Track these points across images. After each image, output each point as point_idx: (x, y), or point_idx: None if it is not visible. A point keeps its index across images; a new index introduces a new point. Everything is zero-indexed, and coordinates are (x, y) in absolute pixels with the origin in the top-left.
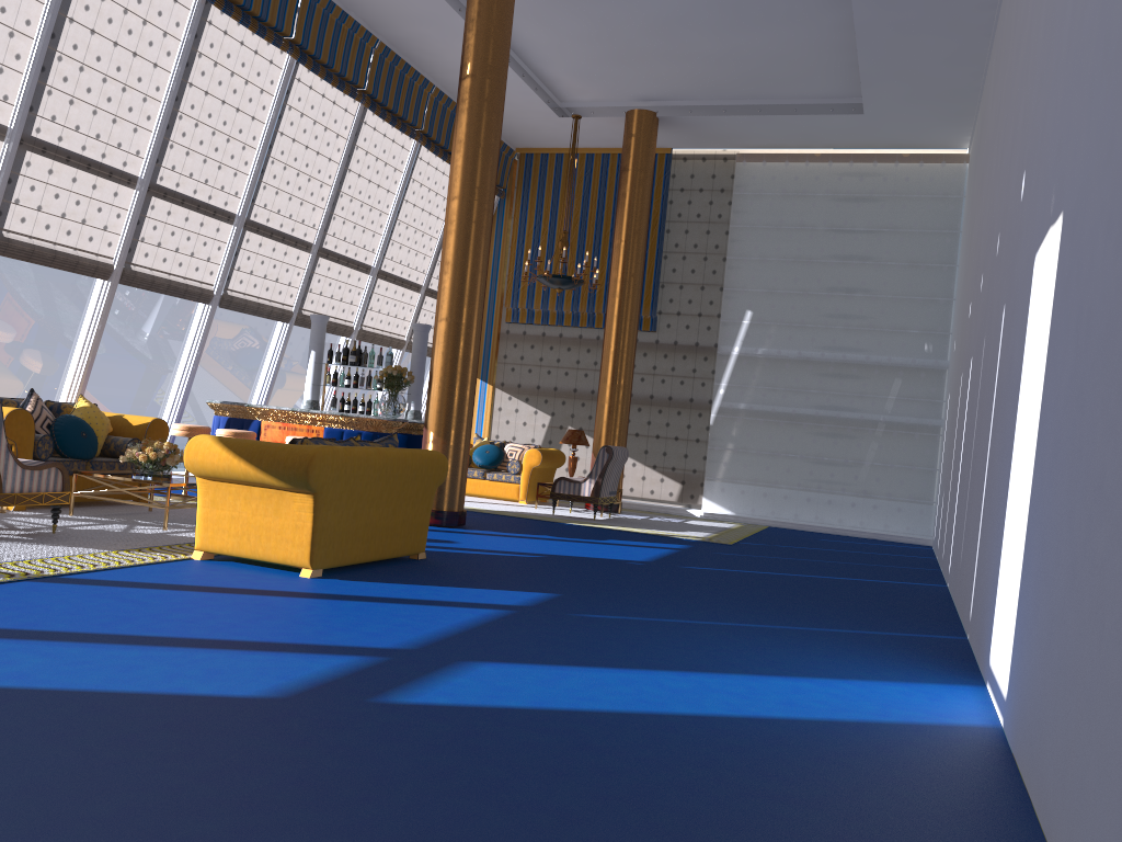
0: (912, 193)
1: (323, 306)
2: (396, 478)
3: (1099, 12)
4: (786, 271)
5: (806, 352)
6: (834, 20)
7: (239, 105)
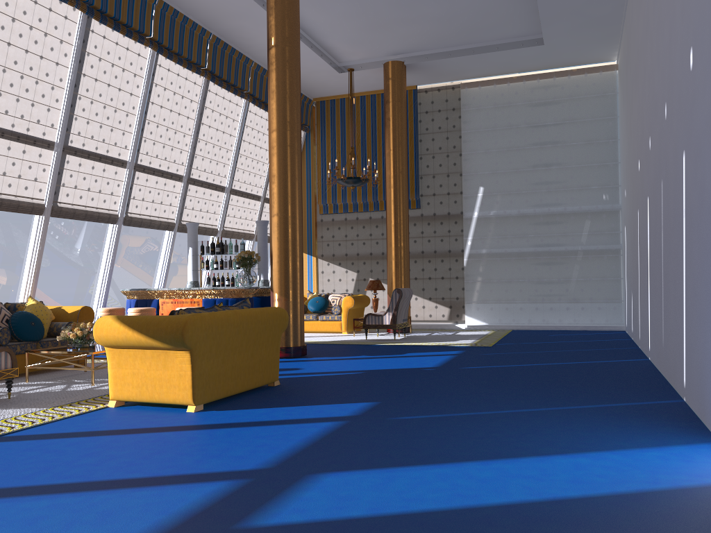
0: (582, 95)
1: (195, 217)
2: (251, 330)
3: None
4: (503, 157)
5: (523, 210)
6: None
7: (120, 86)
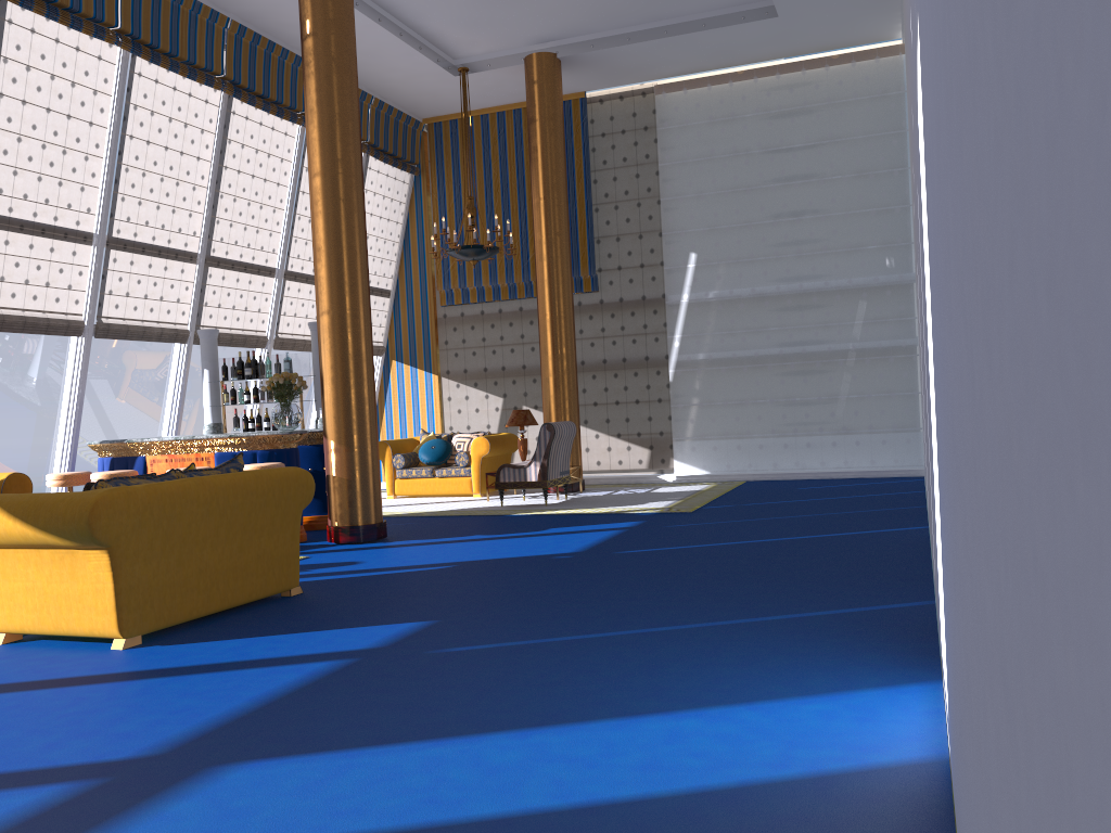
0: (848, 97)
1: (226, 319)
2: (235, 509)
3: None
4: (725, 204)
5: (760, 288)
6: None
7: (69, 111)
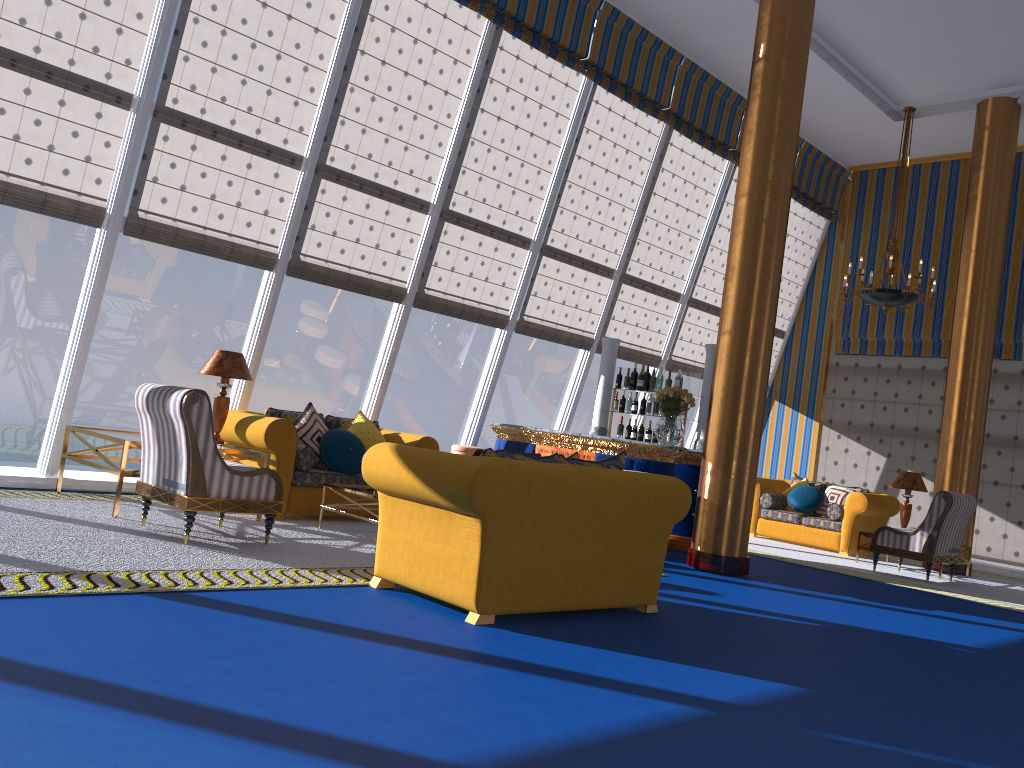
0: None
1: (627, 334)
2: (608, 507)
3: None
4: None
5: None
6: None
7: (533, 130)
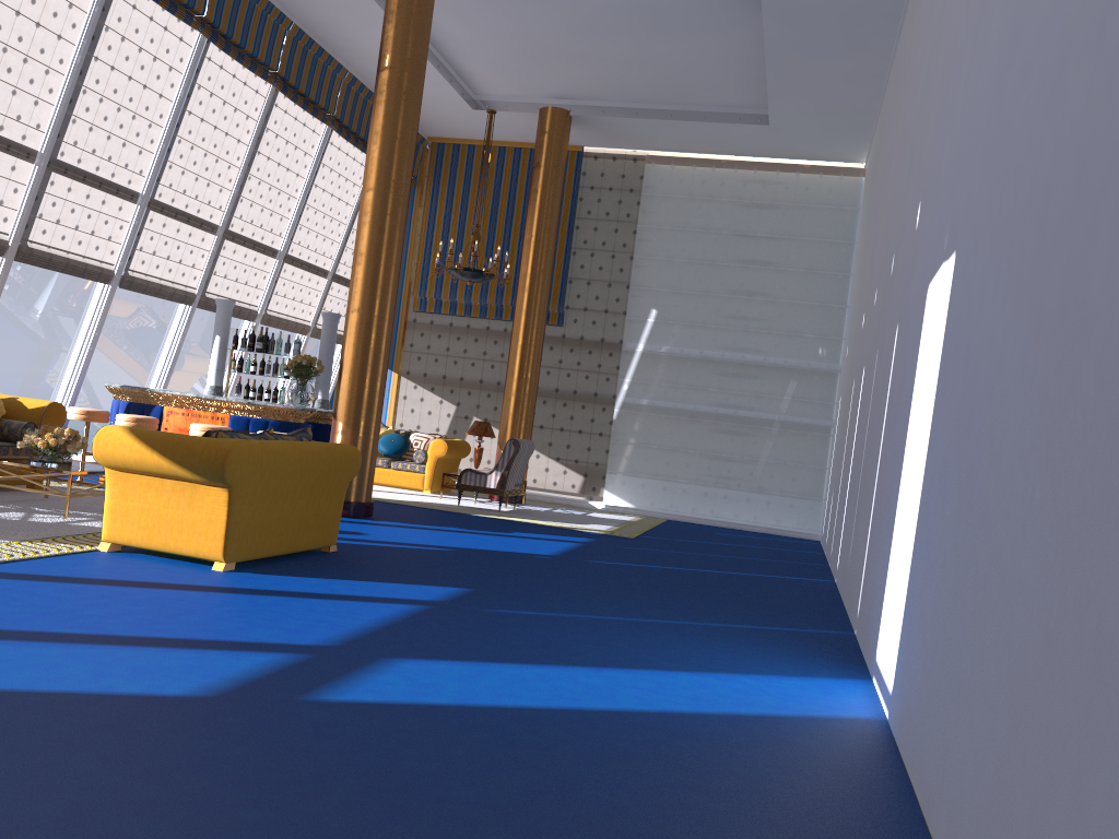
0: (811, 203)
1: (228, 289)
2: (310, 472)
3: (994, 76)
4: (690, 272)
5: (708, 352)
6: (745, 35)
7: (146, 82)
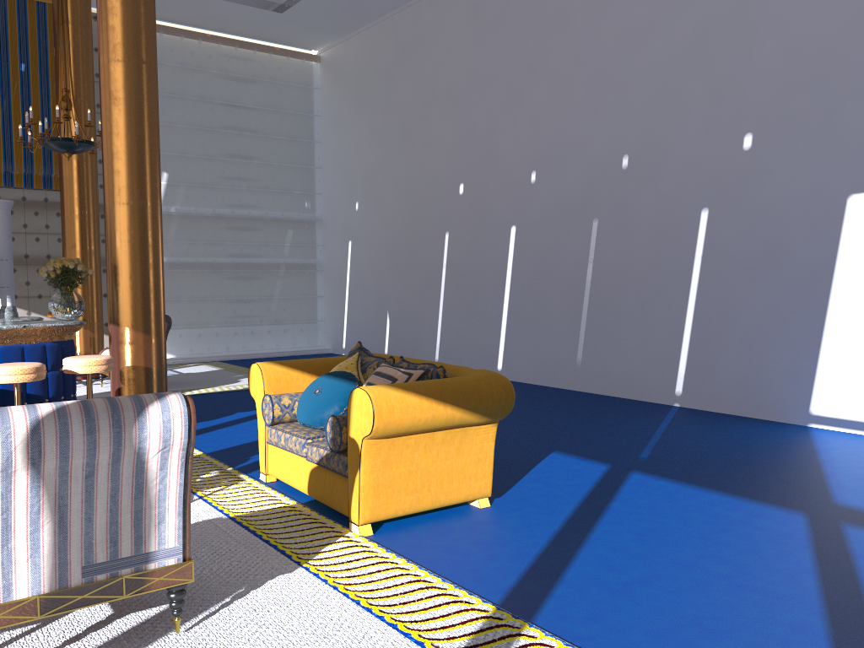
0: (284, 81)
1: None
2: None
3: None
4: (193, 137)
5: (220, 210)
6: None
7: None
